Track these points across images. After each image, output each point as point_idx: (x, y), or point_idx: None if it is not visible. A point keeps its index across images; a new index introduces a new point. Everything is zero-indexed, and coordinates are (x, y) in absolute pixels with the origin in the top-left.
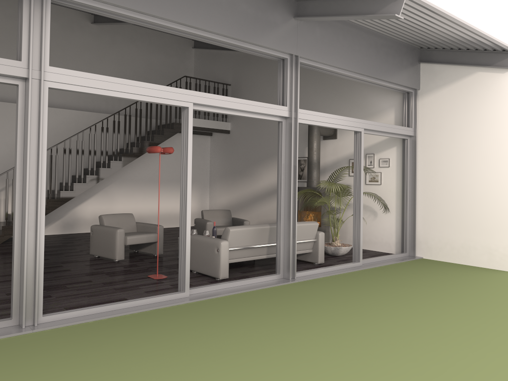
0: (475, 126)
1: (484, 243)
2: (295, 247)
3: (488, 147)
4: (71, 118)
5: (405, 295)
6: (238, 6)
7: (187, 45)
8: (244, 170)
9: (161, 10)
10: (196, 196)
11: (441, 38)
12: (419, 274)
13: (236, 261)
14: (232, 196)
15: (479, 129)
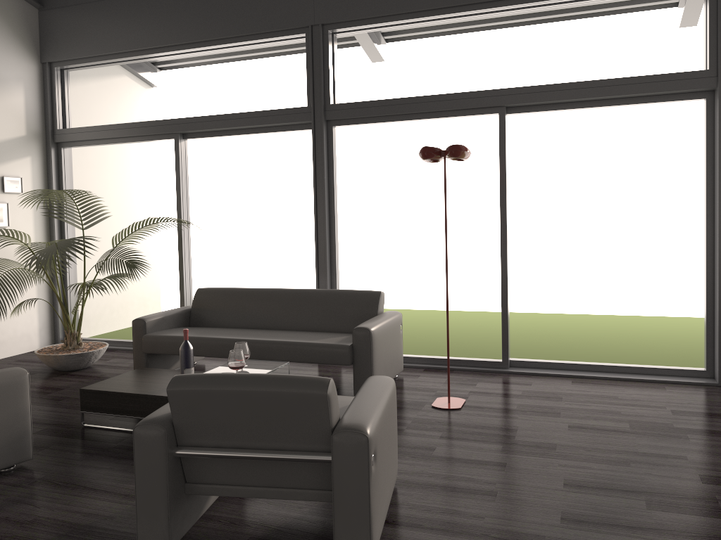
0: (126, 146)
1: (140, 294)
2: None
3: (138, 175)
4: None
5: None
6: None
7: None
8: None
9: None
10: None
11: None
12: None
13: None
14: None
15: (130, 150)
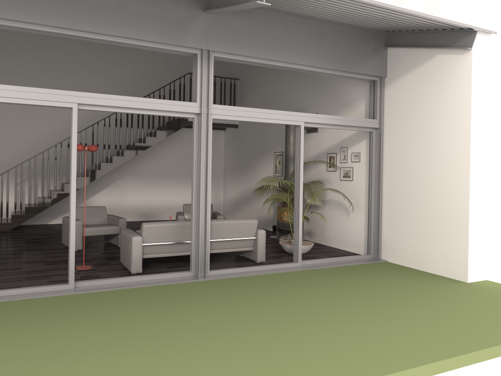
0: (435, 116)
1: (442, 248)
2: (206, 245)
3: (447, 139)
4: (83, 117)
5: (291, 302)
6: (131, 5)
7: None
8: (248, 164)
9: (36, 16)
10: None
11: (383, 20)
12: (350, 279)
13: (156, 256)
14: (239, 189)
15: (439, 119)
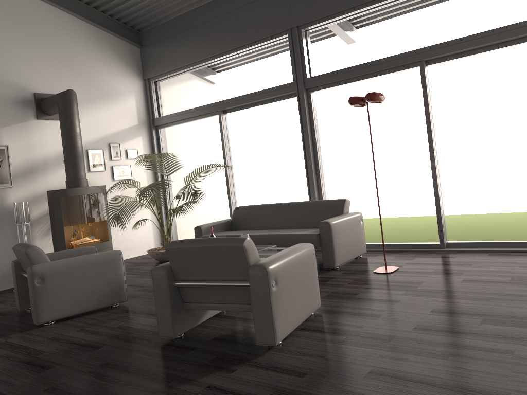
0: (199, 124)
1: (216, 216)
2: None
3: (209, 141)
4: None
5: None
6: None
7: None
8: None
9: None
10: None
11: None
12: None
13: None
14: None
15: (202, 126)
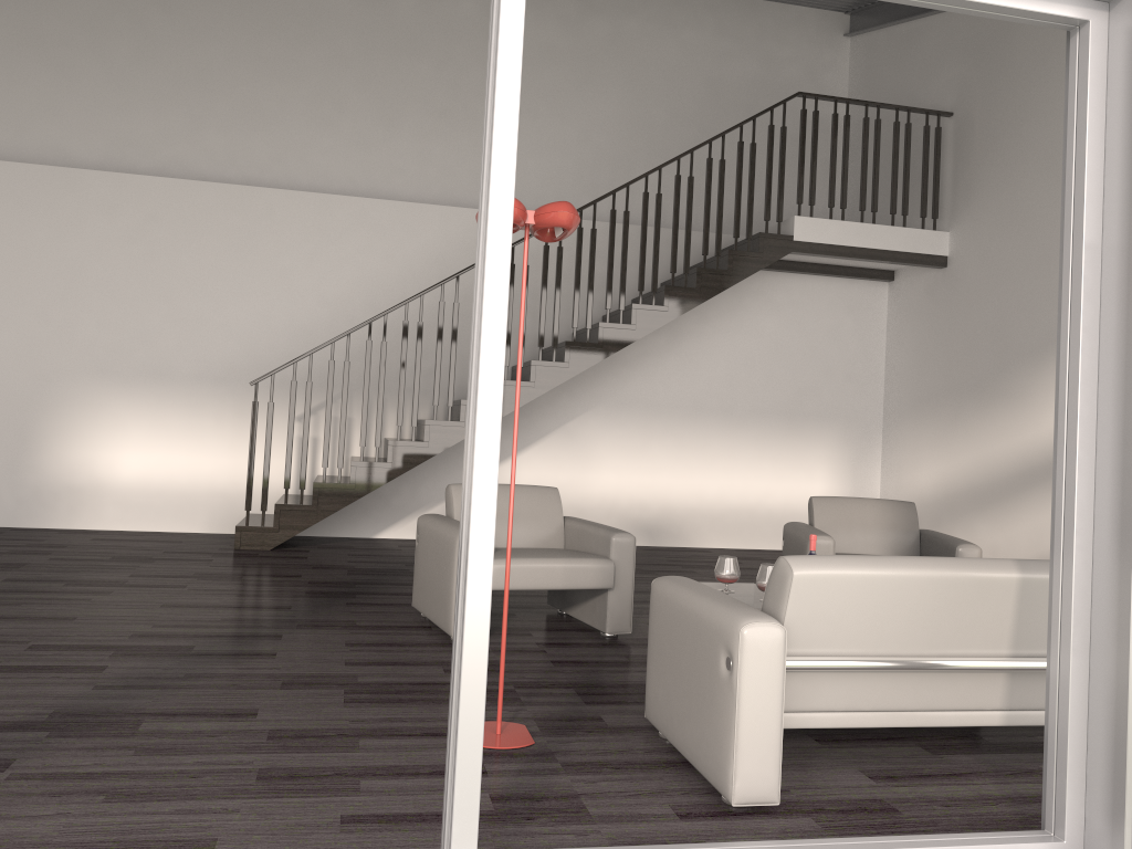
0: None
1: None
2: None
3: None
4: None
5: None
6: None
7: (828, 29)
8: (992, 382)
9: None
10: (839, 463)
11: None
12: None
13: (838, 725)
14: (950, 465)
15: None
